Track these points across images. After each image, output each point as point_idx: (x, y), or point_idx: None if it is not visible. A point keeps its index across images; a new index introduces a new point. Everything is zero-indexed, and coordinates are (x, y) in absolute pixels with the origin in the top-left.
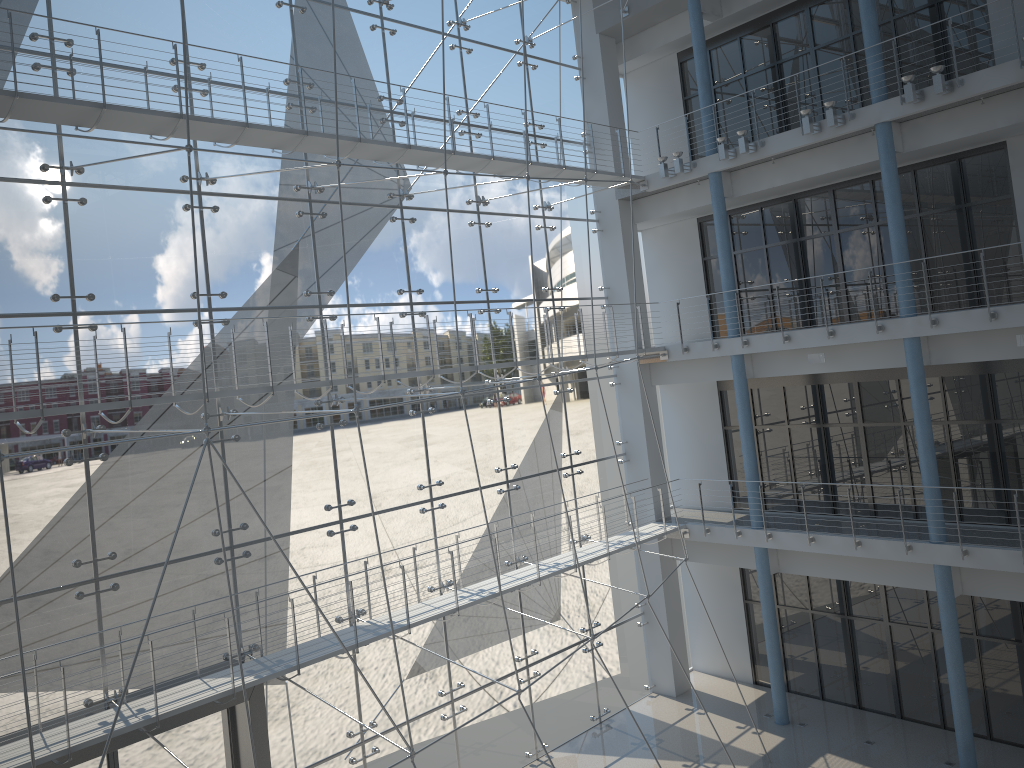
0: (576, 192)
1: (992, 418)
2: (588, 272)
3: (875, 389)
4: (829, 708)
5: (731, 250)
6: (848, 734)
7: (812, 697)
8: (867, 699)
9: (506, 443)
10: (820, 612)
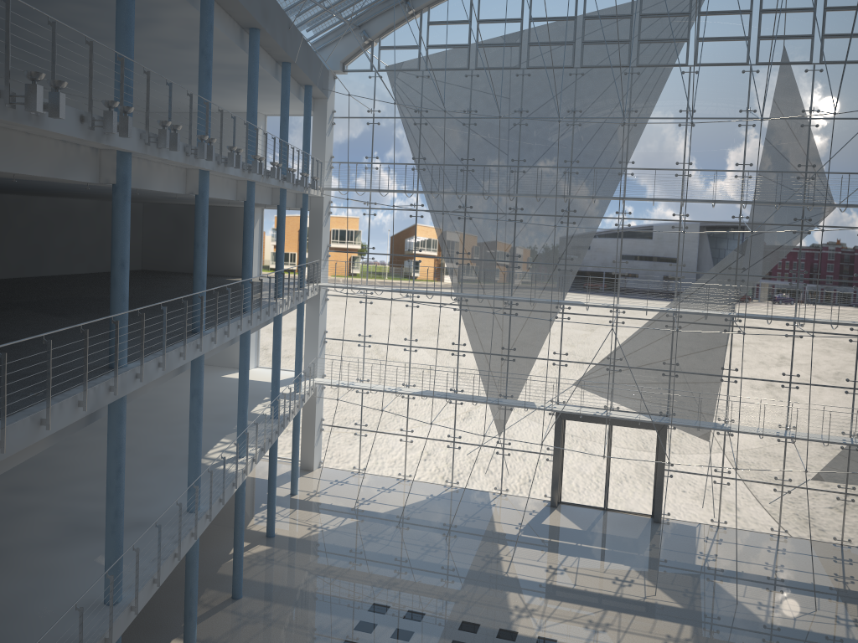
0: None
1: None
2: None
3: None
4: None
5: None
6: None
7: None
8: None
9: None
10: None
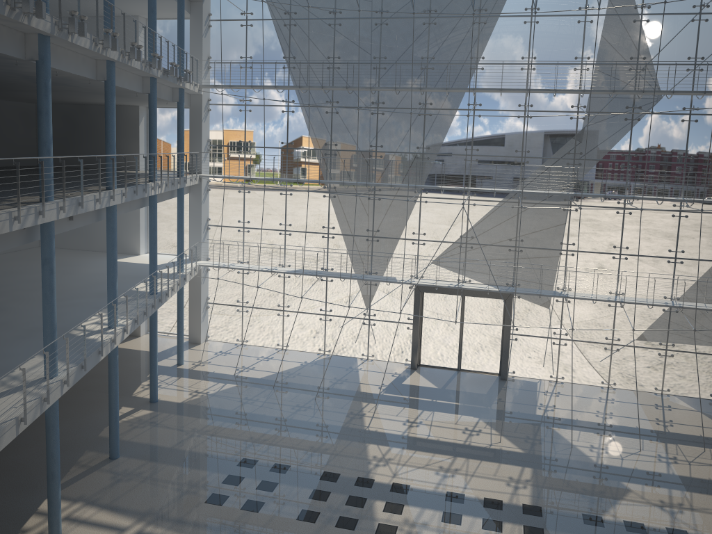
0: None
1: None
2: None
3: None
4: None
5: None
6: None
7: None
8: None
9: (679, 239)
10: None
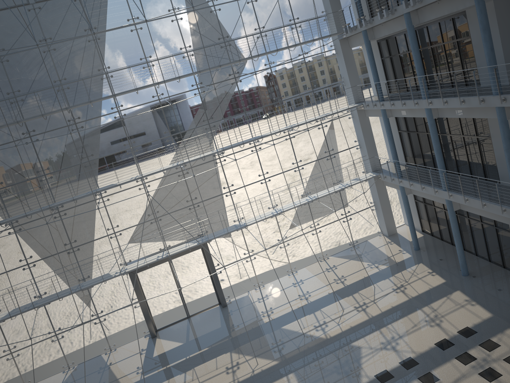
0: (321, 40)
1: (475, 135)
2: (331, 74)
3: (440, 119)
4: (440, 244)
5: (389, 55)
6: (436, 255)
7: (438, 238)
8: (454, 241)
9: (295, 153)
10: (436, 207)
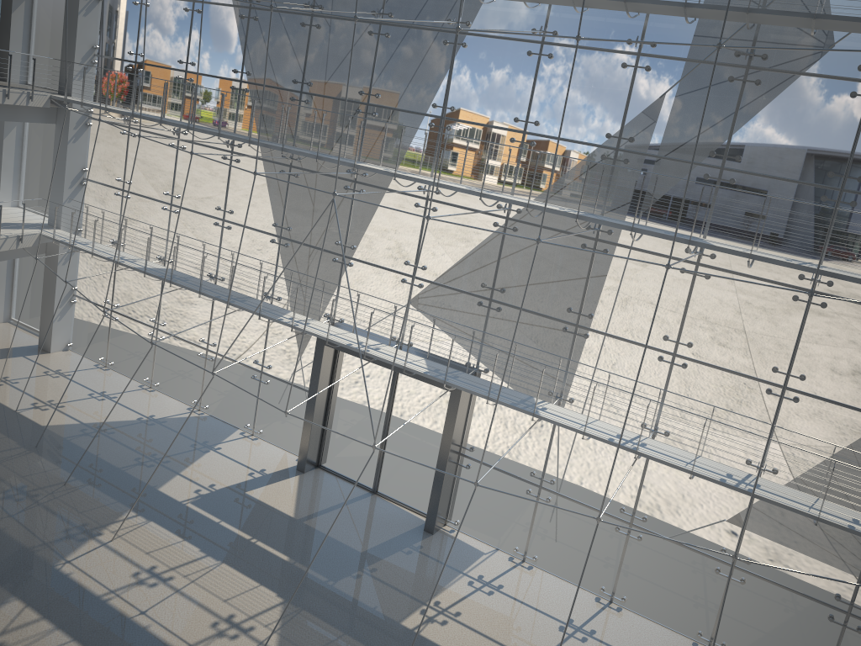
0: None
1: None
2: None
3: None
4: None
5: None
6: None
7: None
8: None
9: (801, 349)
10: None
